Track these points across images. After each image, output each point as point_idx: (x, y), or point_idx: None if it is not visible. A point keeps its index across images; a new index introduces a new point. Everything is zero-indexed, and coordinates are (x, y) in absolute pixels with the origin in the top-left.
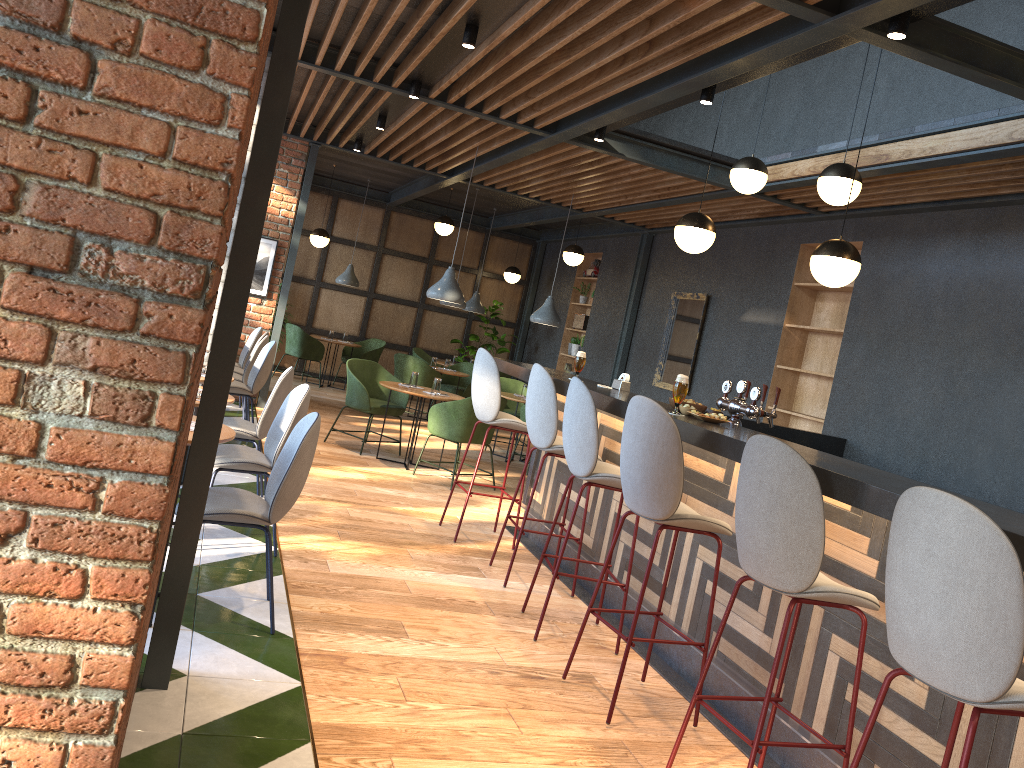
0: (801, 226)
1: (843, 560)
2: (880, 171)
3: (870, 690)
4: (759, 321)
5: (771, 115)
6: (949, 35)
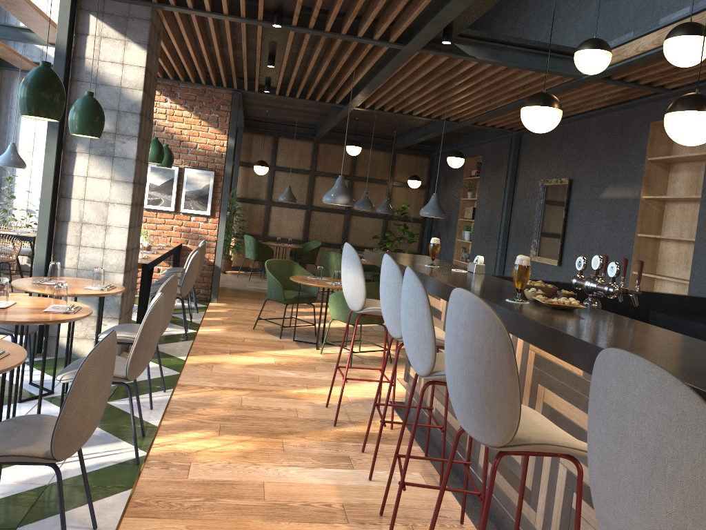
0: (649, 106)
1: None
2: None
3: None
4: (617, 196)
5: (612, 15)
6: None
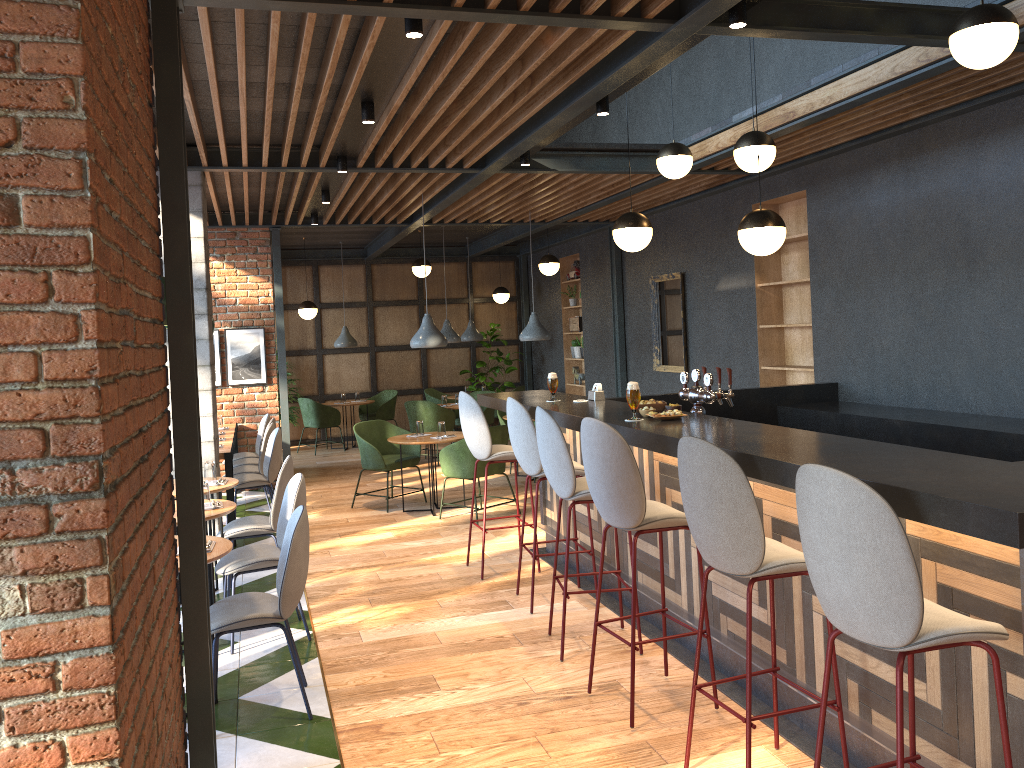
0: (748, 187)
1: None
2: (792, 128)
3: (852, 641)
4: (733, 287)
5: (695, 87)
6: (793, 6)
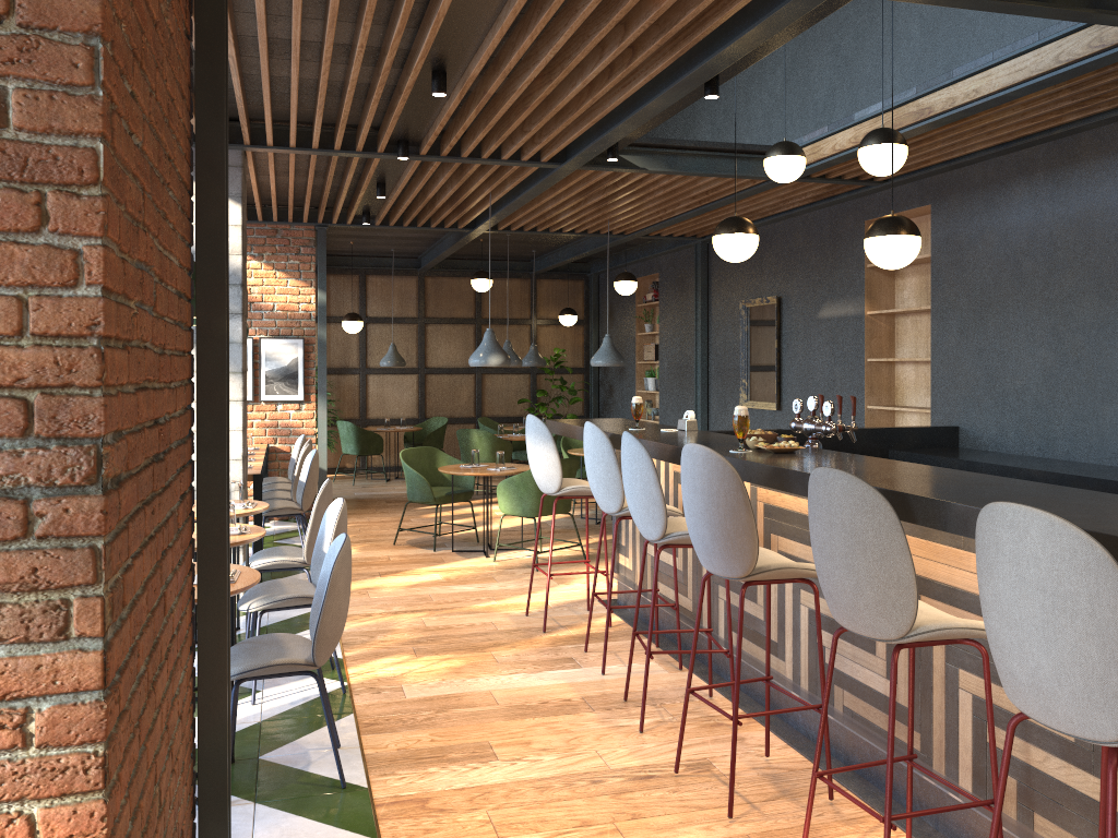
0: (861, 201)
1: (953, 583)
2: (926, 127)
3: None
4: (838, 314)
5: (804, 87)
6: None
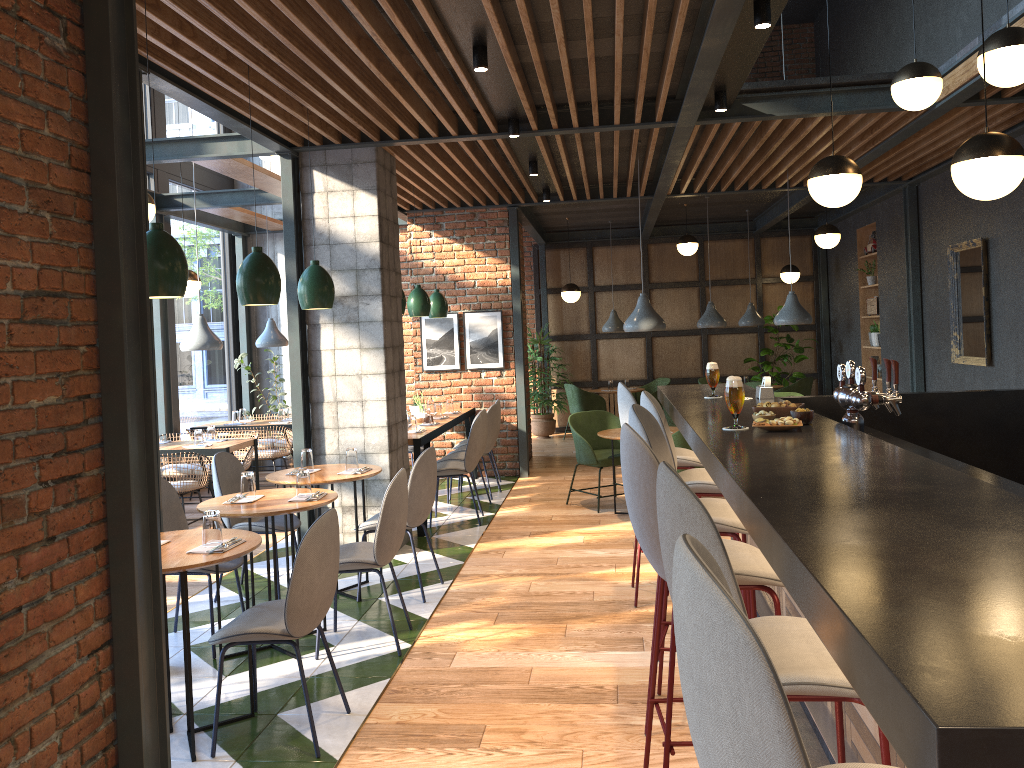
0: None
1: None
2: None
3: None
4: None
5: None
6: None
